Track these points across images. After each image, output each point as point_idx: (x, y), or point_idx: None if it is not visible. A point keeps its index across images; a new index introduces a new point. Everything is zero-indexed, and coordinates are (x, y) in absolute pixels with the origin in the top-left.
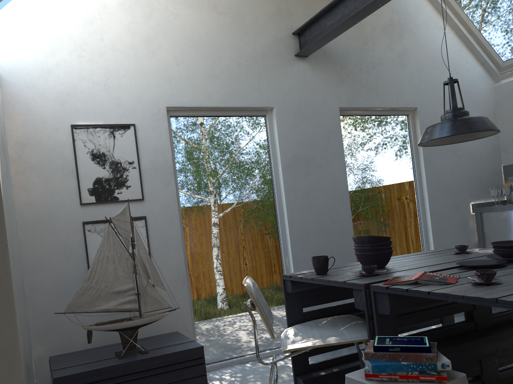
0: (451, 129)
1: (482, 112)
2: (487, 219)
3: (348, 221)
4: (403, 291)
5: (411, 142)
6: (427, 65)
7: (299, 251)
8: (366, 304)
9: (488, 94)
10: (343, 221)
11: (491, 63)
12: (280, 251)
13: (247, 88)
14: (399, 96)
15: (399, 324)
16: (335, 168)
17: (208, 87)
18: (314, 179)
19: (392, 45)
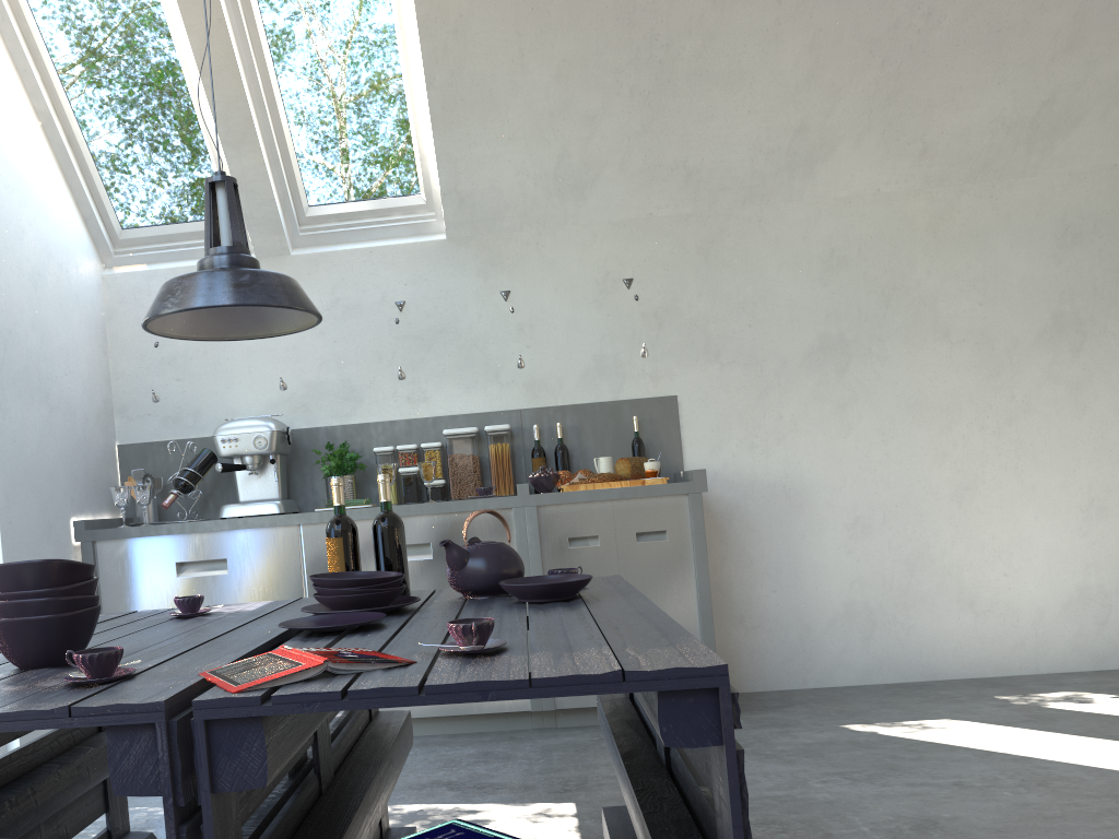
0: (253, 290)
1: (86, 321)
2: (109, 557)
3: None
4: (330, 701)
5: None
6: None
7: None
8: (171, 772)
9: (95, 287)
10: None
11: (102, 224)
12: None
13: None
14: None
15: (241, 816)
16: None
17: None
18: None
19: None
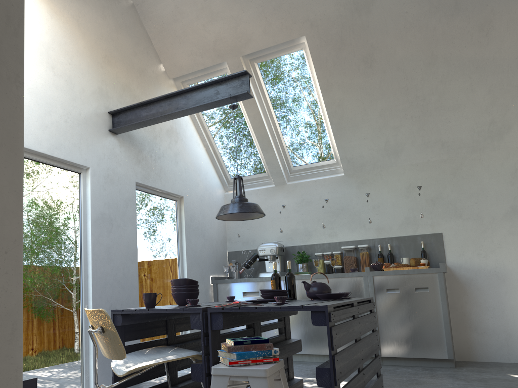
0: (242, 208)
1: (218, 210)
2: (221, 289)
3: (136, 277)
4: (236, 309)
5: (177, 222)
6: (190, 167)
7: (98, 299)
8: (202, 324)
9: (221, 198)
10: (132, 277)
11: (224, 177)
12: (80, 299)
13: (70, 144)
14: (173, 184)
15: (221, 340)
16: (130, 231)
17: (38, 133)
18: (114, 237)
19: (171, 145)
